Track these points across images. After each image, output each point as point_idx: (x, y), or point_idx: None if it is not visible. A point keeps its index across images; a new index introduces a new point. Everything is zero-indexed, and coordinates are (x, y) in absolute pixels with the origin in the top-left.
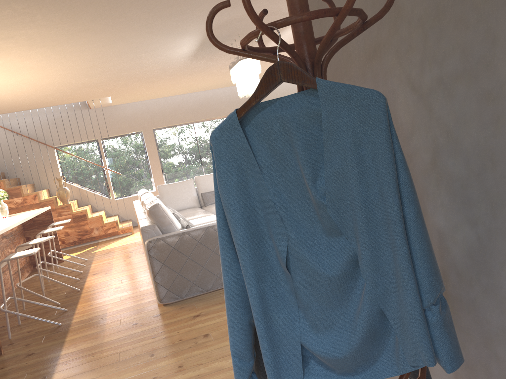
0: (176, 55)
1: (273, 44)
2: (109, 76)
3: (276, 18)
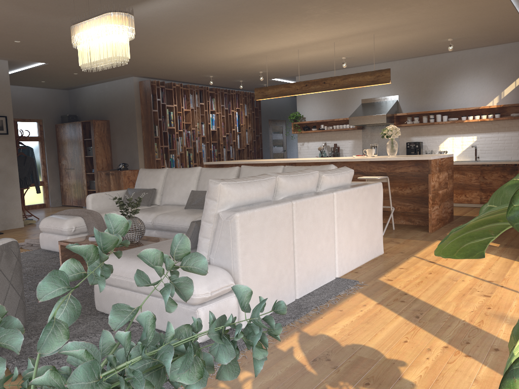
0: None
1: None
2: (299, 3)
3: (28, 1)
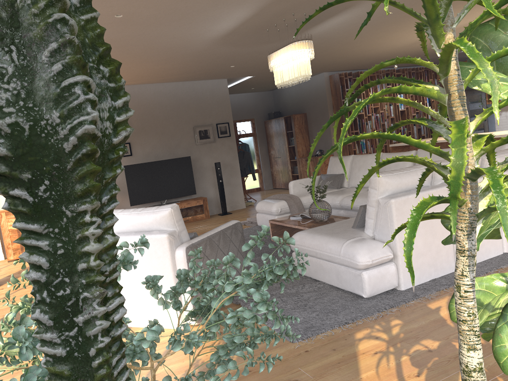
0: (358, 12)
1: (253, 6)
2: None
3: (237, 41)
